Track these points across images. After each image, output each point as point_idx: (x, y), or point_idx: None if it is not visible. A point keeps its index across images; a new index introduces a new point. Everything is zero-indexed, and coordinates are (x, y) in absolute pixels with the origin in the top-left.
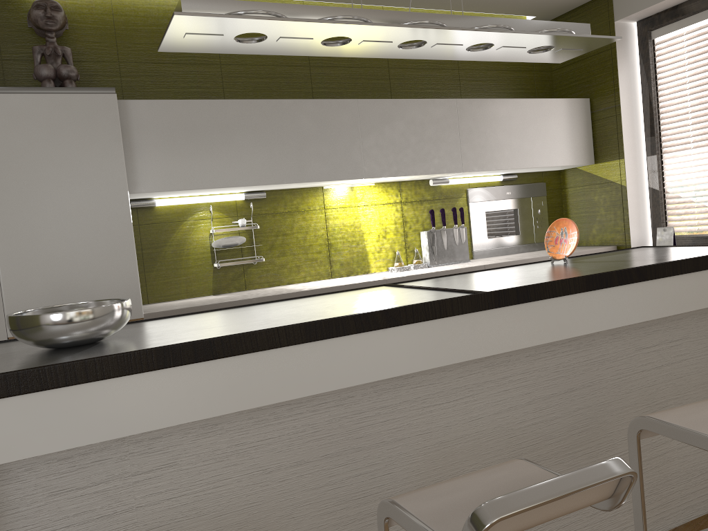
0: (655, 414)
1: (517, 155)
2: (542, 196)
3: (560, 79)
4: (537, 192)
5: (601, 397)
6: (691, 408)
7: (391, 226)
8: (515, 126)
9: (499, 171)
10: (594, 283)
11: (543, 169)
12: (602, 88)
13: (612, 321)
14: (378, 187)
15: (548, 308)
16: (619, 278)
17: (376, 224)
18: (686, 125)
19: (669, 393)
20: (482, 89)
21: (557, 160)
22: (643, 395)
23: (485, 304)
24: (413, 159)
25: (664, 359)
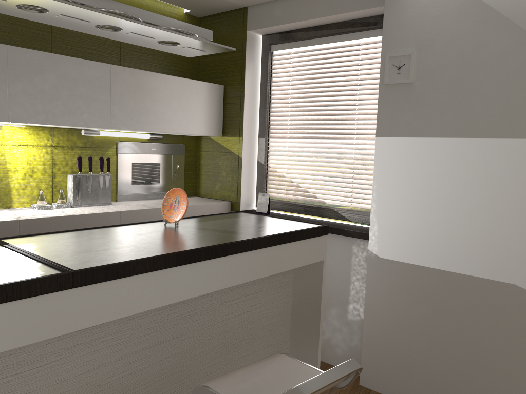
0: (213, 383)
1: (161, 121)
2: (181, 155)
3: (205, 65)
4: (178, 151)
5: (187, 345)
6: (242, 375)
7: (40, 166)
8: (162, 97)
9: (145, 131)
10: (184, 258)
11: (183, 134)
12: (233, 79)
13: (196, 290)
14: (29, 129)
15: (137, 282)
16: (206, 254)
17: (23, 163)
18: (286, 120)
19: (243, 335)
20: (140, 60)
21: (194, 129)
22: (222, 339)
23: (69, 283)
24: (63, 111)
25: (242, 309)
